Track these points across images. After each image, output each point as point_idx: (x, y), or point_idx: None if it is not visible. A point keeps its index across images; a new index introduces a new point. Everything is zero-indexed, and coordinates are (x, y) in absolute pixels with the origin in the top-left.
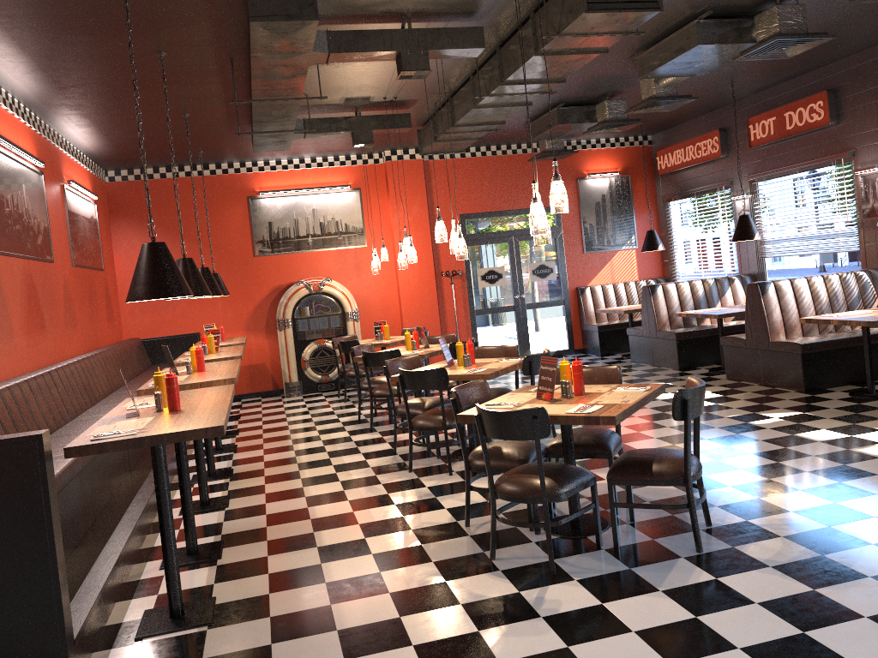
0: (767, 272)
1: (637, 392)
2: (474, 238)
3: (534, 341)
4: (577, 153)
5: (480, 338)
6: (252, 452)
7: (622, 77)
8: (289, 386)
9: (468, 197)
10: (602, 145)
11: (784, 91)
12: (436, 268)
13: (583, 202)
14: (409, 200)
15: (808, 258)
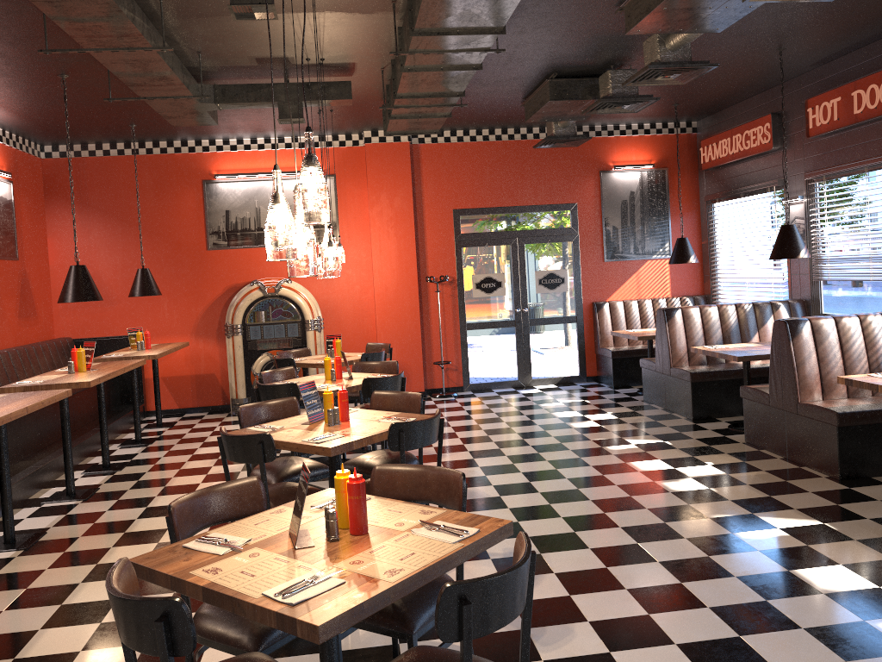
0: (823, 298)
1: (443, 544)
2: (469, 238)
3: (537, 364)
4: (602, 141)
5: (471, 357)
6: (100, 504)
7: (621, 37)
8: (235, 403)
9: (465, 189)
10: (633, 131)
11: (854, 63)
12: (422, 272)
13: (606, 200)
14: (391, 191)
15: (874, 285)
